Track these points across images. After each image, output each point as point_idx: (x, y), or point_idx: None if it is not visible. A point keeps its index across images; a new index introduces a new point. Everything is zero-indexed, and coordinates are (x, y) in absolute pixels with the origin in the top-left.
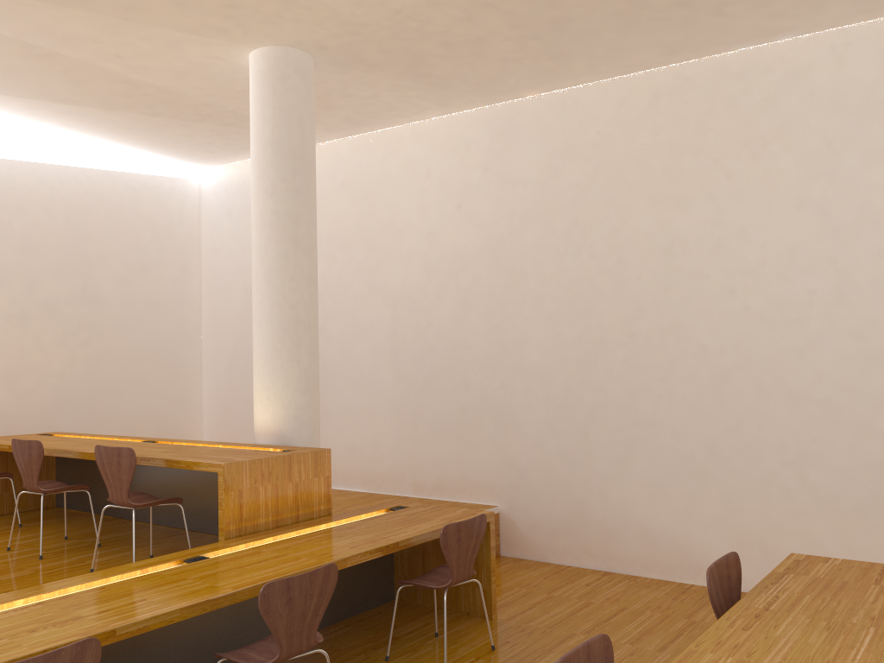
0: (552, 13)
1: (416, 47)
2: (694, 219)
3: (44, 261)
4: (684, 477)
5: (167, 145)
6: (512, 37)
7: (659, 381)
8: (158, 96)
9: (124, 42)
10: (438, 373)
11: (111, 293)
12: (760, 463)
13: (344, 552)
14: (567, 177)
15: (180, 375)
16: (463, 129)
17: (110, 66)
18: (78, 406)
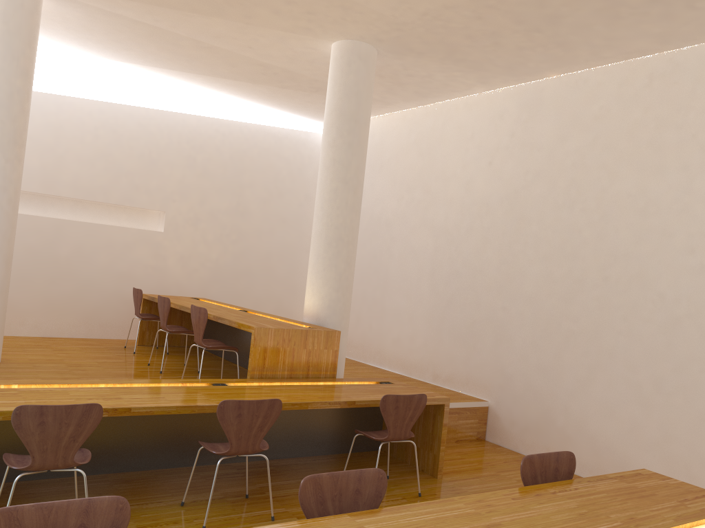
0: (544, 11)
1: (447, 39)
2: (668, 185)
3: (213, 184)
4: (631, 403)
5: (299, 108)
6: (519, 31)
7: (622, 319)
8: (283, 74)
9: (251, 38)
10: (460, 292)
11: (255, 210)
12: (696, 401)
13: (311, 399)
14: (572, 144)
15: (297, 272)
16: (500, 102)
17: (248, 54)
18: (224, 283)
